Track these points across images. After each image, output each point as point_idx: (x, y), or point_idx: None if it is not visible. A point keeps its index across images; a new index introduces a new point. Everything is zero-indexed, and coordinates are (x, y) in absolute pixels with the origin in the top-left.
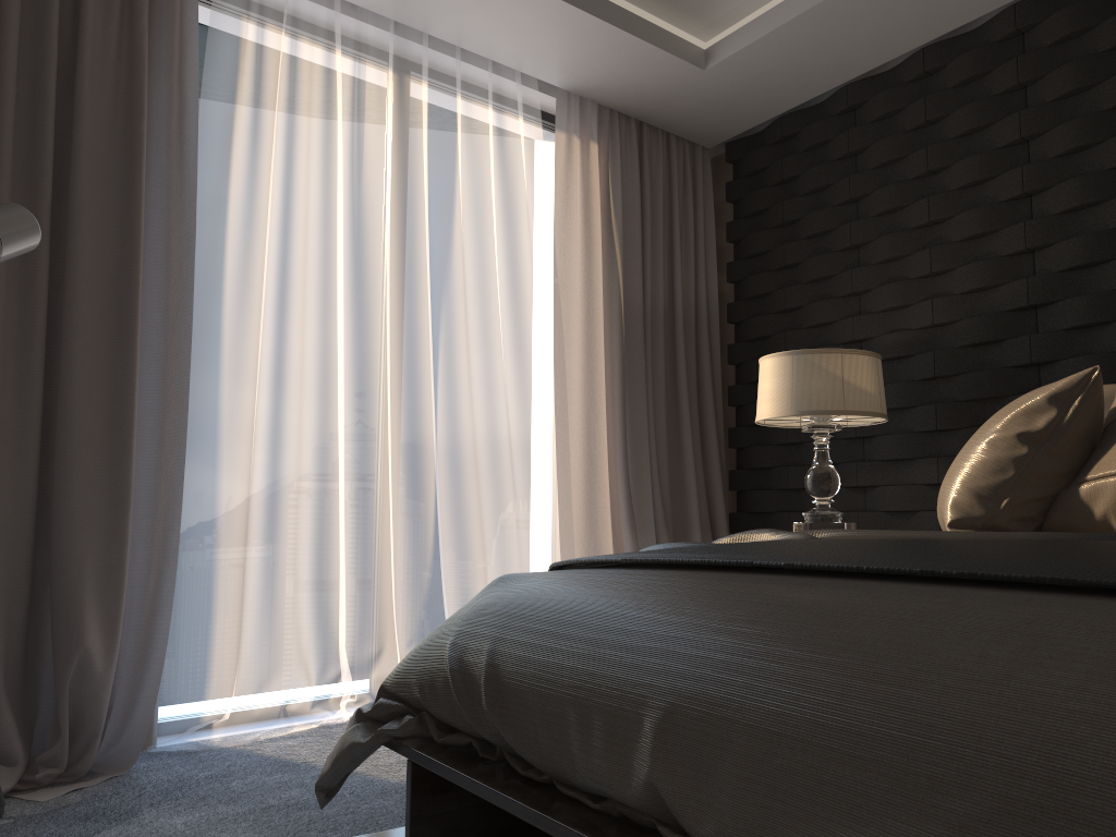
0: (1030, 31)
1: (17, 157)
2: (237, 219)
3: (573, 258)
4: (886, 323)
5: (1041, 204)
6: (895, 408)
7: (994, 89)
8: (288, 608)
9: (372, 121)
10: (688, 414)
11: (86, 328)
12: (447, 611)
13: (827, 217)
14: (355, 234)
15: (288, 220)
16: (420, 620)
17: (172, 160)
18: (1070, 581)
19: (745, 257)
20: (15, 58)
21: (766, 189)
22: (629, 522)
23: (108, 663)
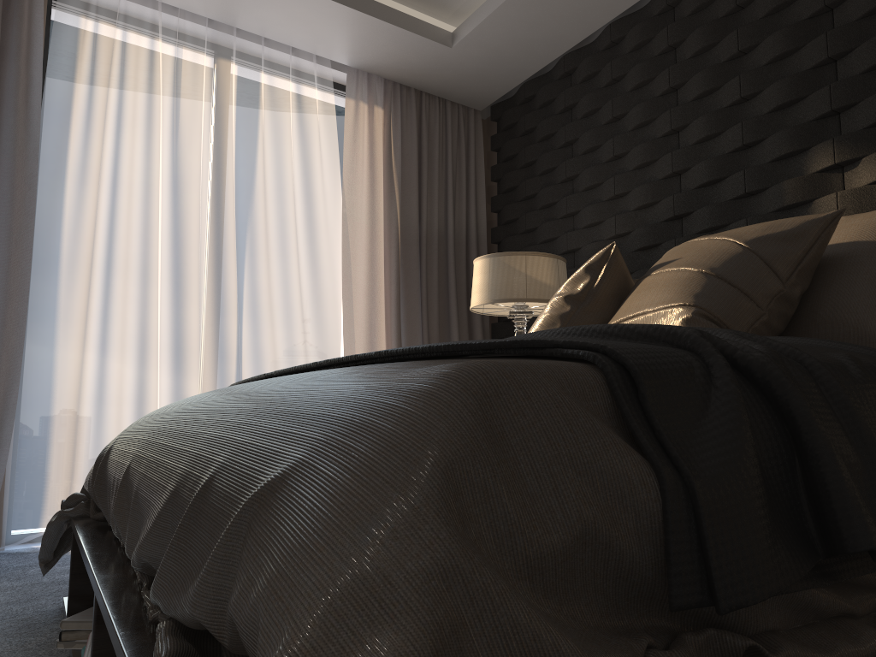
0: (678, 5)
1: None
2: (75, 164)
3: (359, 194)
4: (589, 236)
5: (684, 137)
6: None
7: (654, 52)
8: None
9: (187, 92)
10: (455, 312)
11: None
12: None
13: (552, 157)
14: (174, 176)
15: (117, 165)
16: None
17: (19, 121)
18: (356, 356)
19: (503, 192)
20: None
21: (515, 139)
22: None
23: None
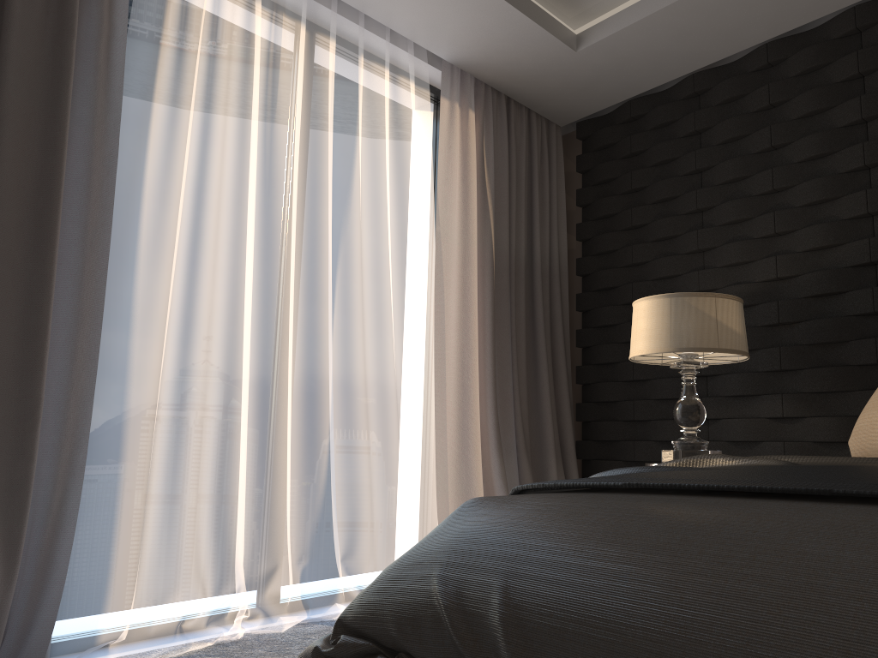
0: (867, 30)
1: None
2: (157, 146)
3: (453, 210)
4: (730, 276)
5: None
6: None
7: (834, 78)
8: (189, 526)
9: (286, 69)
10: (545, 353)
11: (3, 237)
12: (337, 529)
13: (674, 185)
14: (266, 171)
15: (205, 152)
16: (311, 537)
17: (99, 82)
18: None
19: (594, 219)
20: None
21: (615, 161)
22: (497, 447)
23: (7, 586)
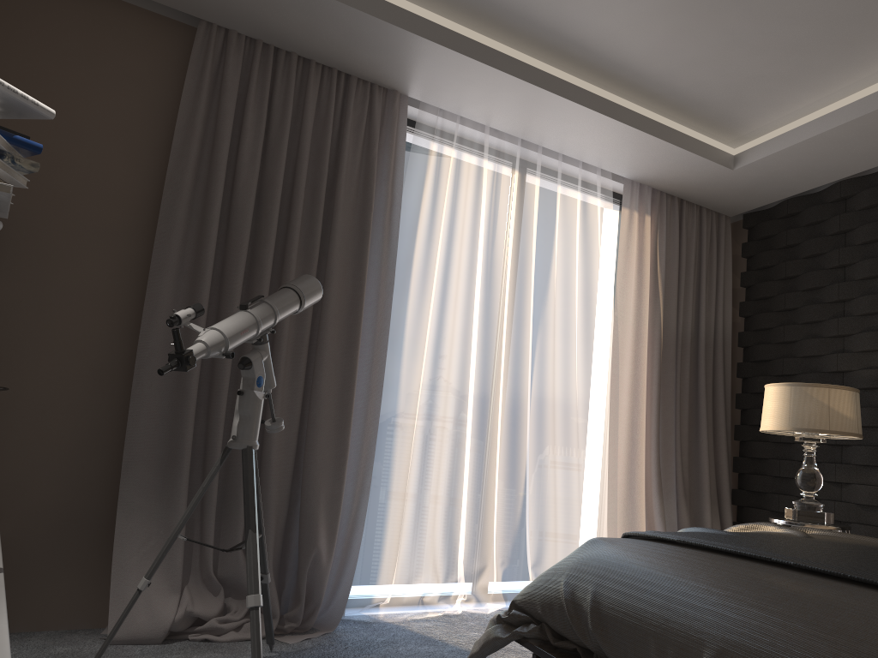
0: None
1: (301, 236)
2: (417, 272)
3: (629, 298)
4: (864, 360)
5: None
6: (868, 426)
7: None
8: (429, 532)
9: (503, 206)
10: (705, 413)
11: (331, 344)
12: (529, 544)
13: (820, 277)
14: (487, 281)
15: (447, 272)
16: (510, 548)
17: (384, 236)
18: None
19: (754, 299)
20: (305, 177)
21: (773, 250)
22: (658, 491)
23: (329, 559)
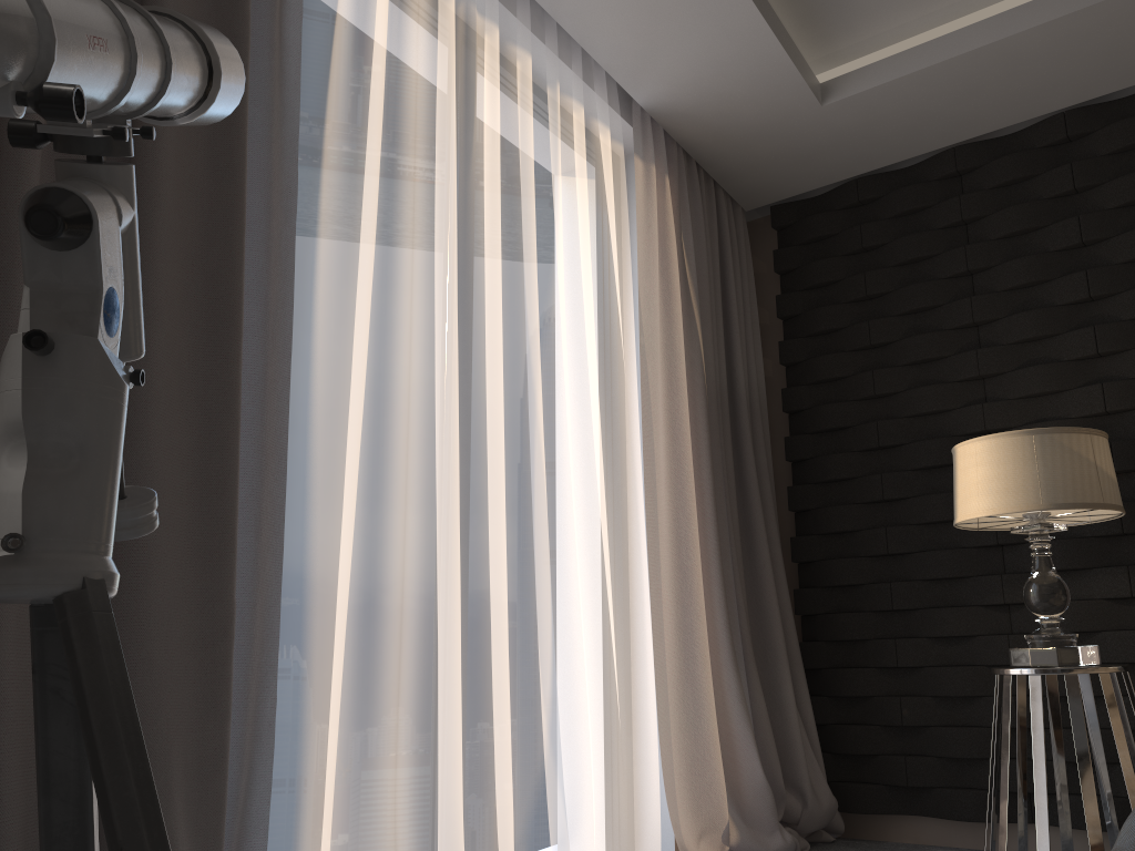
0: None
1: None
2: (332, 185)
3: (658, 314)
4: (1029, 411)
5: None
6: None
7: None
8: (390, 815)
9: (482, 89)
10: (762, 519)
11: (168, 312)
12: (564, 799)
13: (934, 291)
14: (458, 240)
15: (392, 201)
16: (529, 816)
17: (275, 69)
18: None
19: (806, 335)
20: None
21: (836, 258)
22: (733, 657)
23: None
